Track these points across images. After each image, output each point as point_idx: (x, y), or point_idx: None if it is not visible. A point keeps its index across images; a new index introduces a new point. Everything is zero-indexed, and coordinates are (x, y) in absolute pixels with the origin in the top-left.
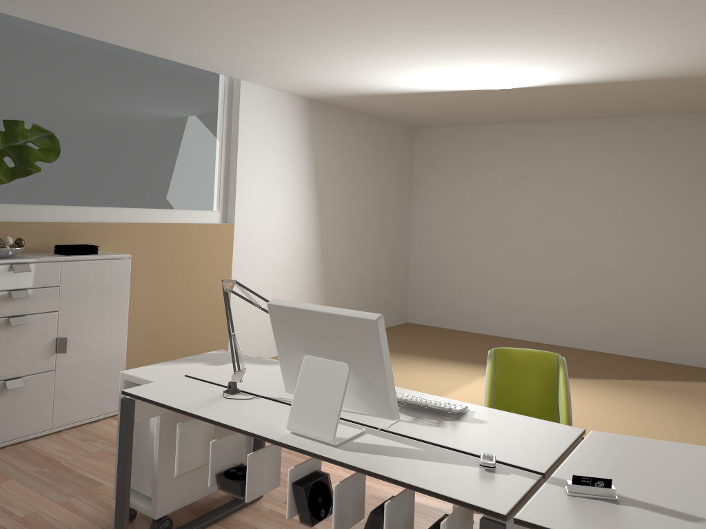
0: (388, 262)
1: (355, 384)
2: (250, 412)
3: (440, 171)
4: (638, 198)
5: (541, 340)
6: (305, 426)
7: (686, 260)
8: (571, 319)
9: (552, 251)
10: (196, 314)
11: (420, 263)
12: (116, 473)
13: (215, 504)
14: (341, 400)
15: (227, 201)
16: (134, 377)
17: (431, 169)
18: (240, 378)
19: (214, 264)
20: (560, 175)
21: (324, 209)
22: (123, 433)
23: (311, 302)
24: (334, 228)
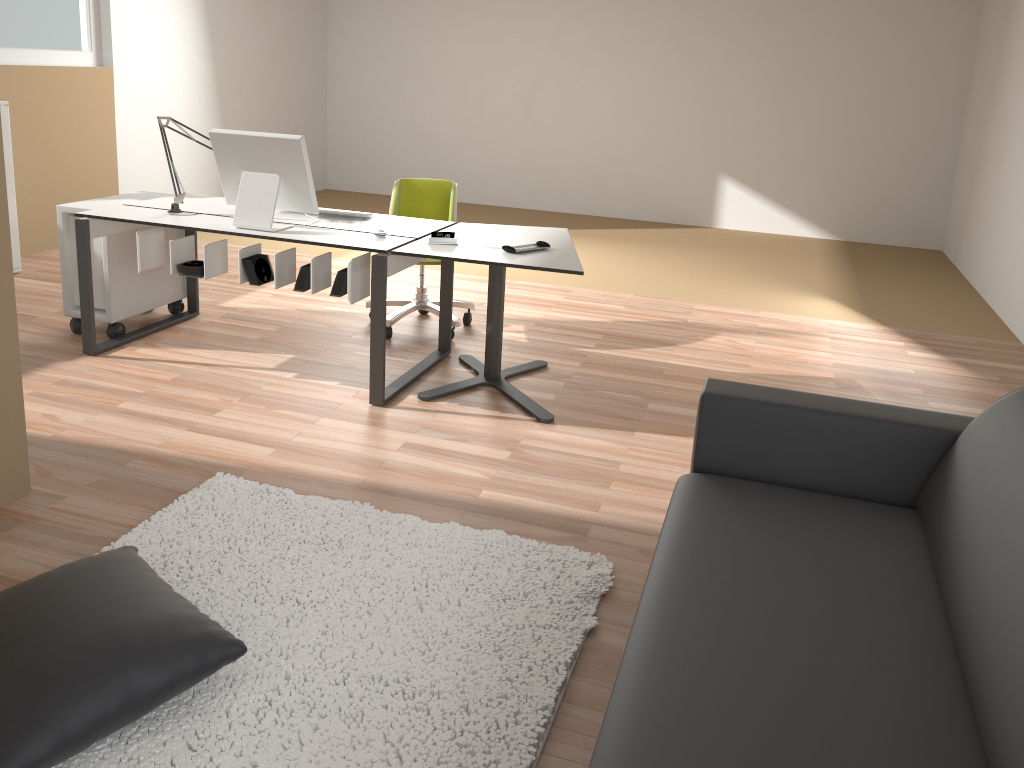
0: (301, 117)
1: (285, 190)
2: (198, 221)
3: (361, 5)
4: (576, 45)
5: (474, 201)
6: (248, 221)
7: (616, 112)
8: (504, 177)
9: (487, 103)
10: (79, 173)
11: (340, 119)
12: (64, 294)
13: (156, 321)
14: (275, 200)
15: (100, 40)
16: (74, 209)
17: (351, 1)
18: (182, 200)
19: (94, 116)
20: (498, 16)
21: (219, 50)
22: (81, 248)
23: (212, 162)
24: (233, 74)
